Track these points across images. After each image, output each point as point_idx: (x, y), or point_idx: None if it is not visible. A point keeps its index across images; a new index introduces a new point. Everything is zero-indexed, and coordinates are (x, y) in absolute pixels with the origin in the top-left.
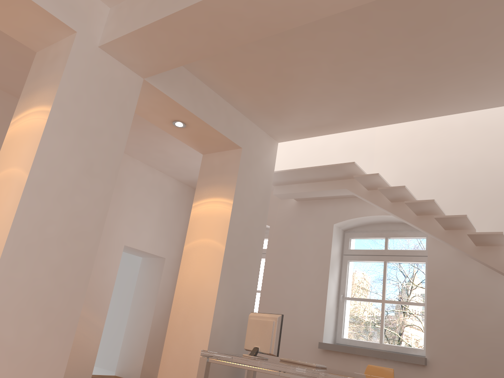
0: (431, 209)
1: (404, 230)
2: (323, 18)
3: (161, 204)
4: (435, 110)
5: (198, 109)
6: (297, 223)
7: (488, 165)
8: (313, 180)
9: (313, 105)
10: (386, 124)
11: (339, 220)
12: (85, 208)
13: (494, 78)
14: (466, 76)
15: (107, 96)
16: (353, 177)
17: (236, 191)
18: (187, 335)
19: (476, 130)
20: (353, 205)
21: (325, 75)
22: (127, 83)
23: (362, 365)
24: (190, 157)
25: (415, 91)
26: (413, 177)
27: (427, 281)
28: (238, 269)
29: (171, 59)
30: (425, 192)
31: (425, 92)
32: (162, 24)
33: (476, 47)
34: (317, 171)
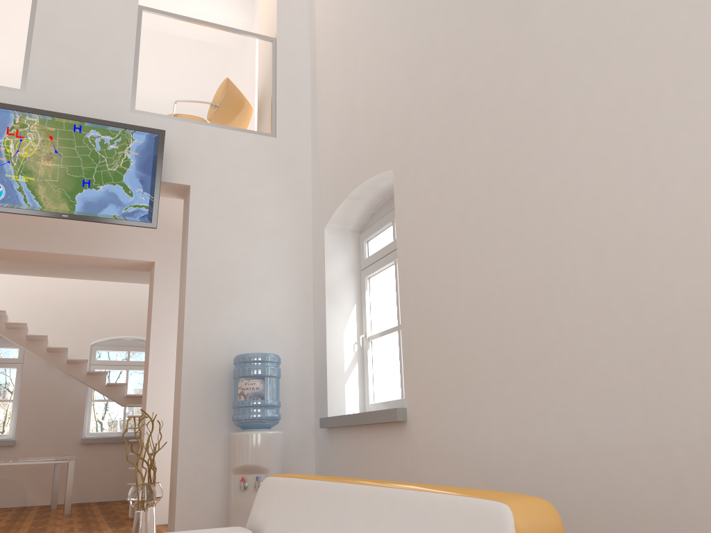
0: (42, 339)
1: (0, 341)
2: None
3: None
4: (57, 275)
5: None
6: None
7: (76, 300)
8: None
9: None
10: (17, 274)
11: None
12: None
13: (101, 272)
14: (86, 269)
15: None
16: None
17: None
18: None
19: None
20: None
21: None
22: None
23: None
24: None
25: (51, 268)
26: (17, 301)
27: (22, 384)
28: None
29: None
30: (26, 314)
31: (57, 269)
32: None
33: None
34: None
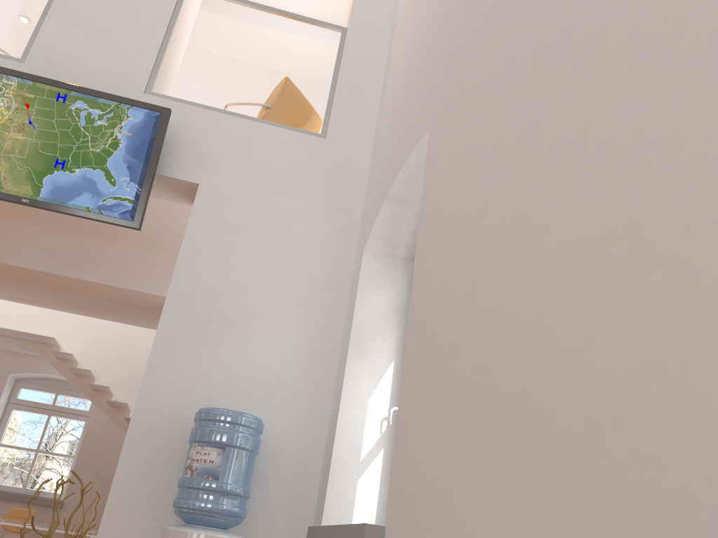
0: (105, 390)
1: (75, 390)
2: None
3: None
4: (130, 322)
5: None
6: None
7: None
8: (6, 336)
9: (36, 291)
10: (91, 317)
11: (17, 371)
12: None
13: None
14: (155, 316)
15: None
16: (46, 344)
17: None
18: None
19: None
20: (35, 360)
21: None
22: None
23: (3, 507)
24: None
25: (121, 311)
26: (97, 349)
27: (83, 439)
28: None
29: None
30: (103, 364)
31: (127, 313)
32: None
33: None
34: (15, 333)
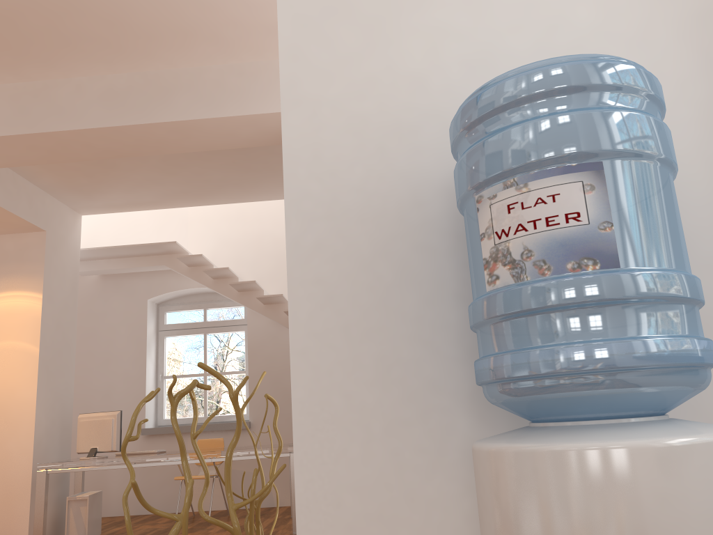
0: (252, 287)
1: (222, 299)
2: None
3: None
4: (254, 197)
5: None
6: (102, 301)
7: None
8: (126, 256)
9: (133, 188)
10: (208, 205)
11: (154, 294)
12: None
13: None
14: (281, 177)
15: None
16: (172, 253)
17: (45, 283)
18: (0, 454)
19: None
20: (168, 278)
21: (152, 167)
22: None
23: (189, 441)
24: None
25: (238, 184)
26: (230, 247)
27: (248, 350)
28: (55, 369)
29: None
30: (243, 262)
31: (246, 185)
32: None
33: None
34: (132, 249)
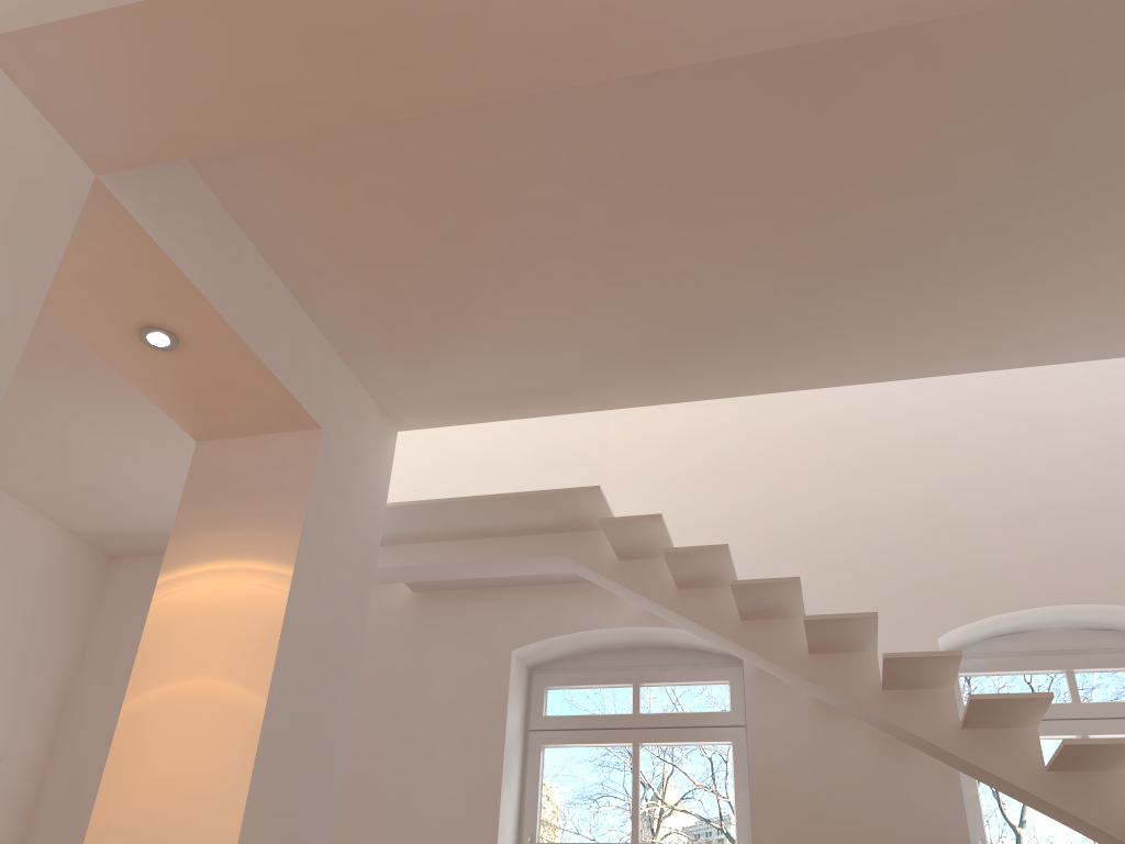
0: (783, 603)
1: (677, 664)
2: (628, 98)
3: (10, 596)
4: (794, 374)
5: (228, 300)
6: (414, 649)
7: (861, 515)
8: (479, 534)
9: (522, 334)
10: (677, 401)
11: (526, 639)
12: None
13: (936, 308)
14: (883, 297)
15: None
16: (580, 529)
17: (304, 543)
18: None
19: (829, 441)
20: (560, 604)
21: (580, 255)
22: (48, 172)
23: None
24: (128, 460)
25: (769, 321)
26: (701, 539)
27: (752, 785)
28: (296, 769)
29: (210, 123)
30: None
31: (787, 327)
32: (227, 1)
33: (927, 227)
34: (498, 507)
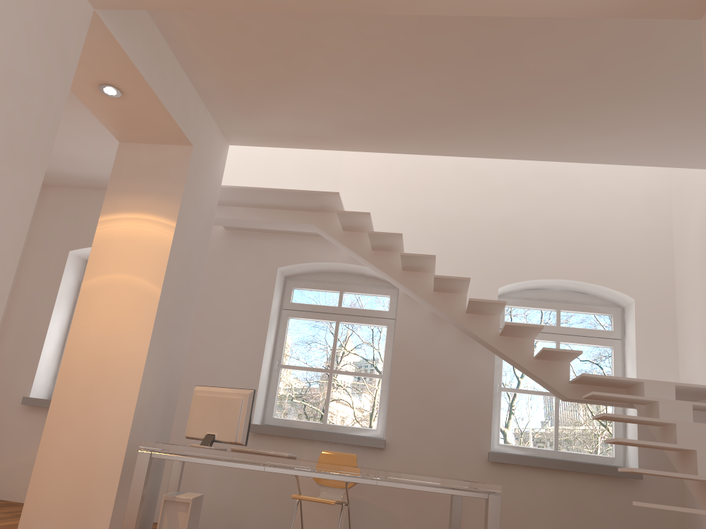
0: (425, 265)
1: (364, 284)
2: None
3: None
4: (451, 148)
5: (152, 76)
6: (224, 261)
7: (472, 220)
8: (268, 206)
9: (309, 108)
10: (387, 152)
11: (286, 263)
12: (0, 213)
13: (530, 129)
14: (504, 119)
15: (46, 26)
16: (324, 211)
17: (181, 209)
18: (89, 419)
19: (463, 176)
20: (306, 246)
21: (349, 75)
22: (73, 11)
23: (305, 451)
24: (66, 137)
25: (443, 122)
26: (386, 221)
27: (394, 349)
28: (172, 323)
29: None
30: None
31: (452, 126)
32: None
33: (532, 91)
34: (282, 195)
